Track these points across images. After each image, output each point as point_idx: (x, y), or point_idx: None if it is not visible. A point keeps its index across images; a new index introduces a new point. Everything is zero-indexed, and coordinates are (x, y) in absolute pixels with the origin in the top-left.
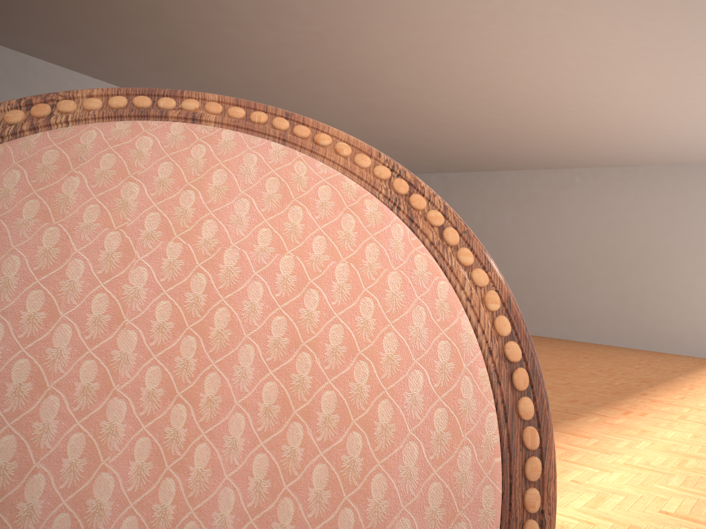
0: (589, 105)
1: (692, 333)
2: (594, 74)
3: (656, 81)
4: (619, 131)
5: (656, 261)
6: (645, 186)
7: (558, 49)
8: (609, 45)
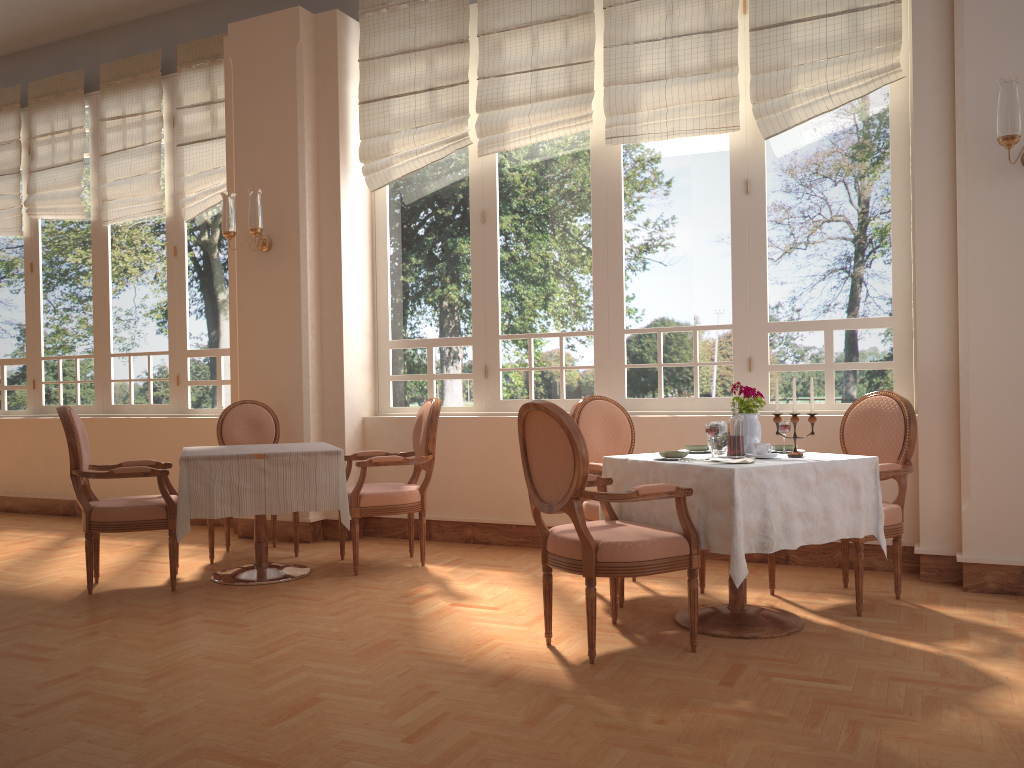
0: None
1: None
2: None
3: None
4: None
5: None
6: None
7: None
8: None
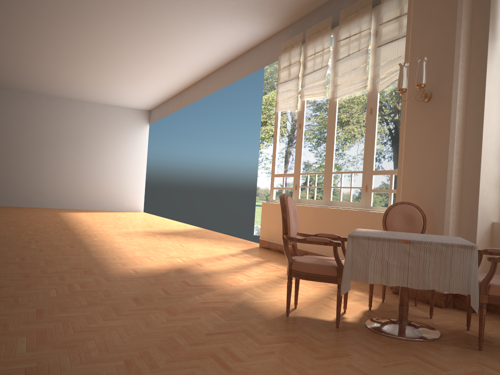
0: (0, 55)
1: (37, 194)
2: (18, 43)
3: (49, 56)
4: (7, 70)
5: (15, 151)
6: (7, 102)
7: (7, 28)
8: (39, 36)
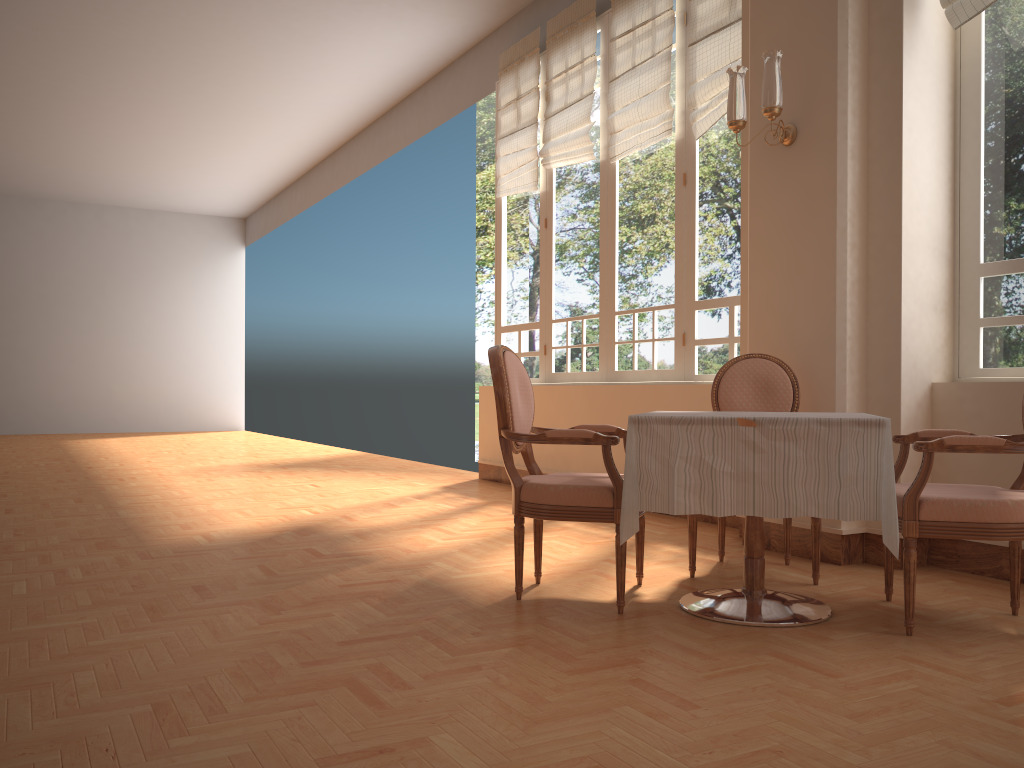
0: None
1: (16, 406)
2: None
3: (16, 109)
4: None
5: None
6: None
7: None
8: None
